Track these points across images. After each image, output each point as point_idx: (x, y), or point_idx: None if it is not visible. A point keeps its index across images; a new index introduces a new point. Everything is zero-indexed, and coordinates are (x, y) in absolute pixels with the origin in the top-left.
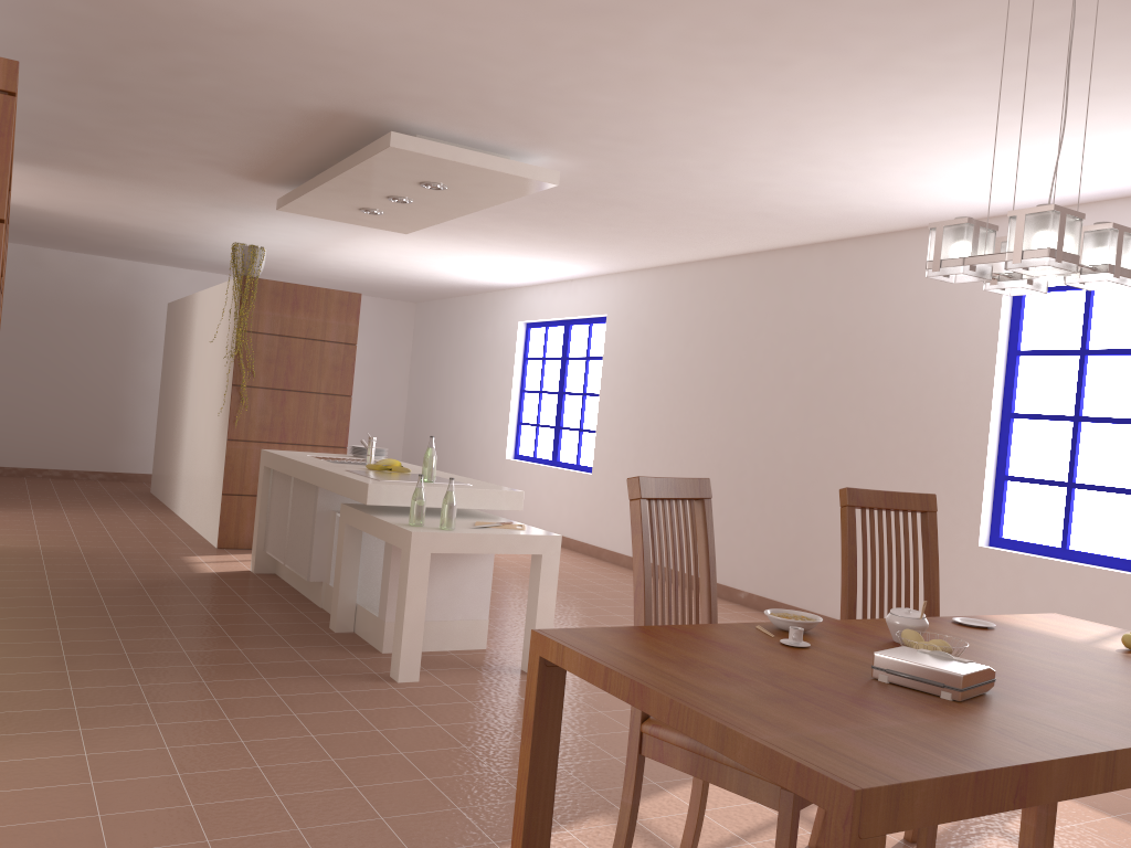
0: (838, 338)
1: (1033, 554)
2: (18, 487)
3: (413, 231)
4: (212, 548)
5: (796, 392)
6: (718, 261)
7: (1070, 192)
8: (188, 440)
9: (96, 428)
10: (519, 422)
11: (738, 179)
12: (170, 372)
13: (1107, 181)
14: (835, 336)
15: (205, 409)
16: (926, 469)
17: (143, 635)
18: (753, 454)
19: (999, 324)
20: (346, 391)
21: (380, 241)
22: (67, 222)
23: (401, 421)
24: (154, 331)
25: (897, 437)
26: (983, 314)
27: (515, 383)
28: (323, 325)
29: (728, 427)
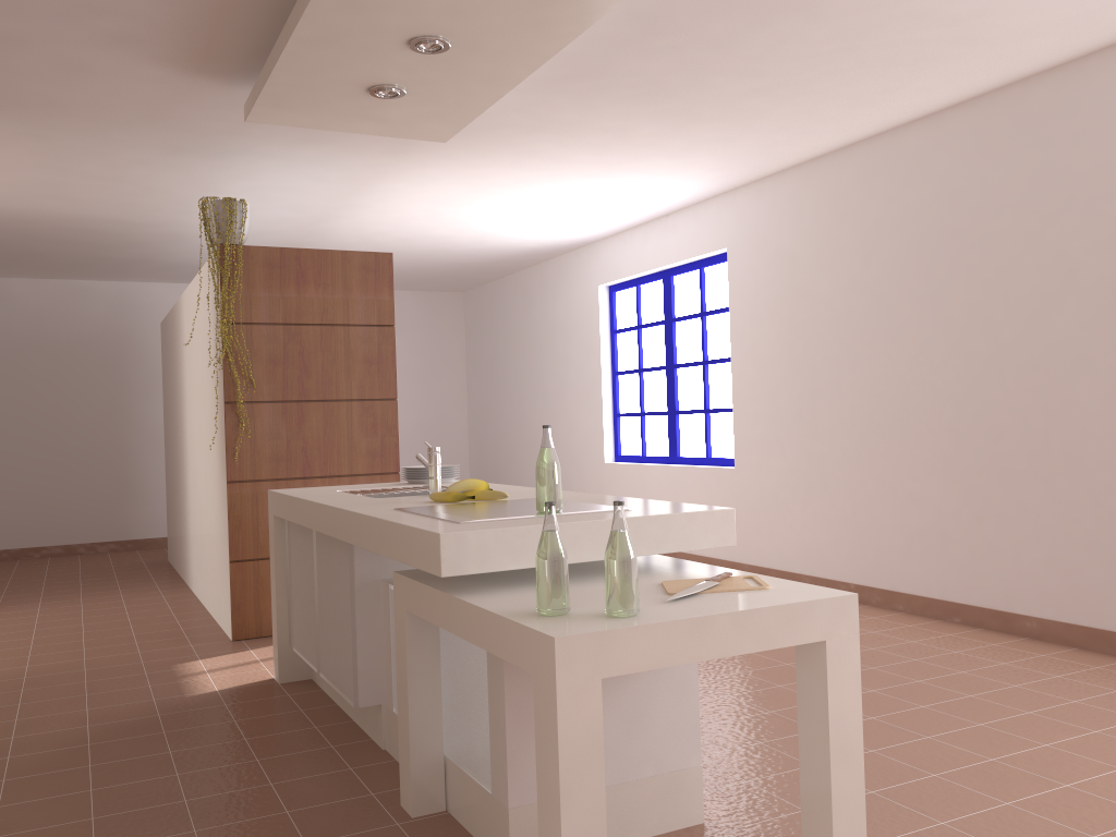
0: None
1: None
2: (0, 575)
3: (455, 132)
4: (225, 641)
5: (1090, 294)
6: (903, 129)
7: None
8: (191, 489)
9: (99, 490)
10: (616, 414)
11: None
12: (170, 407)
13: None
14: None
15: (203, 444)
16: None
17: None
18: (1017, 403)
19: None
20: (388, 393)
21: (409, 184)
22: (5, 226)
23: (463, 435)
24: (154, 363)
25: None
26: None
27: (604, 365)
28: (343, 303)
29: (961, 370)
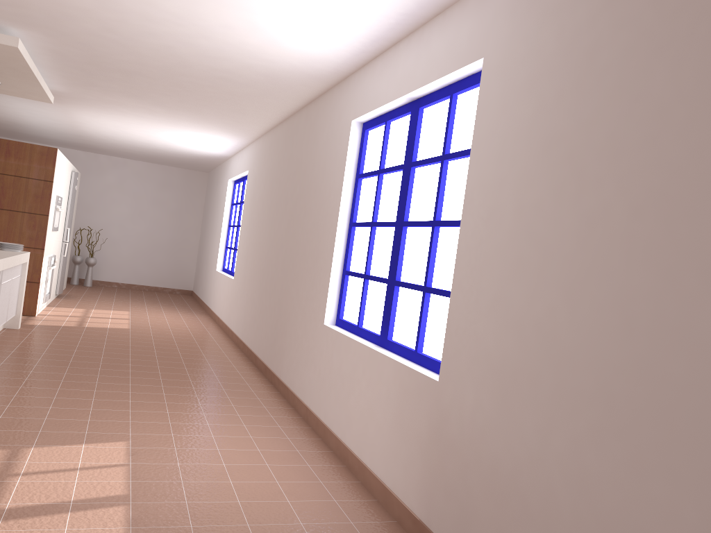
0: (302, 174)
1: (345, 331)
2: None
3: (50, 100)
4: None
5: (288, 215)
6: (278, 127)
7: (352, 41)
8: None
9: None
10: (226, 246)
11: (145, 42)
12: None
13: (352, 26)
14: (301, 173)
15: None
16: (315, 267)
17: None
18: (272, 261)
19: (347, 153)
20: (44, 212)
21: (89, 116)
22: None
23: (195, 248)
24: None
25: (310, 244)
26: (343, 147)
27: (224, 221)
28: (28, 167)
29: (268, 243)
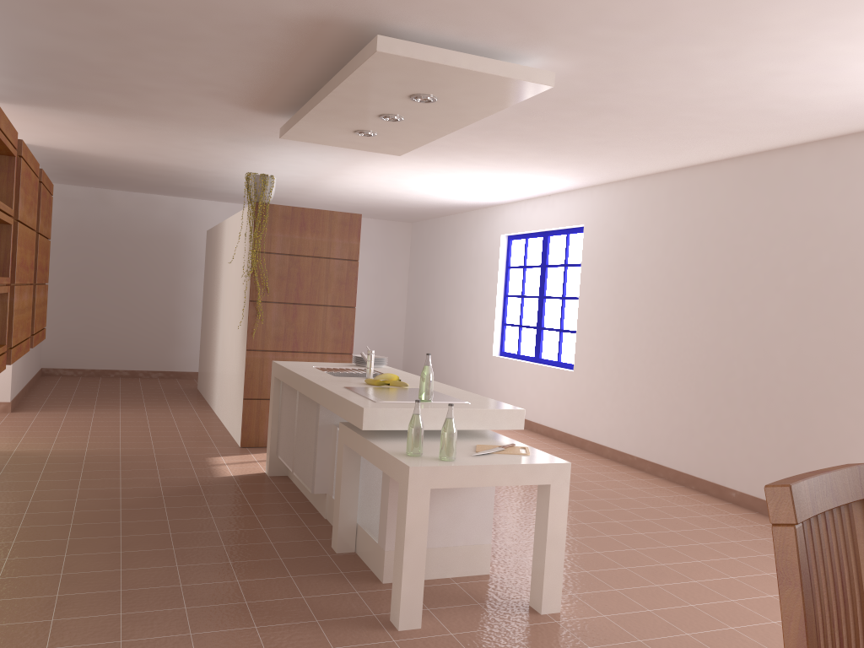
0: (839, 237)
1: None
2: (91, 387)
3: (406, 152)
4: (236, 447)
5: (790, 294)
6: (697, 168)
7: None
8: (220, 347)
9: (155, 336)
10: (504, 323)
11: (749, 68)
12: (208, 289)
13: None
14: (835, 235)
15: (231, 321)
16: None
17: (145, 562)
18: (742, 355)
19: None
20: (350, 303)
21: (377, 166)
22: (118, 165)
23: (402, 322)
24: (199, 255)
25: None
26: None
27: (499, 289)
28: (328, 244)
29: (713, 329)
